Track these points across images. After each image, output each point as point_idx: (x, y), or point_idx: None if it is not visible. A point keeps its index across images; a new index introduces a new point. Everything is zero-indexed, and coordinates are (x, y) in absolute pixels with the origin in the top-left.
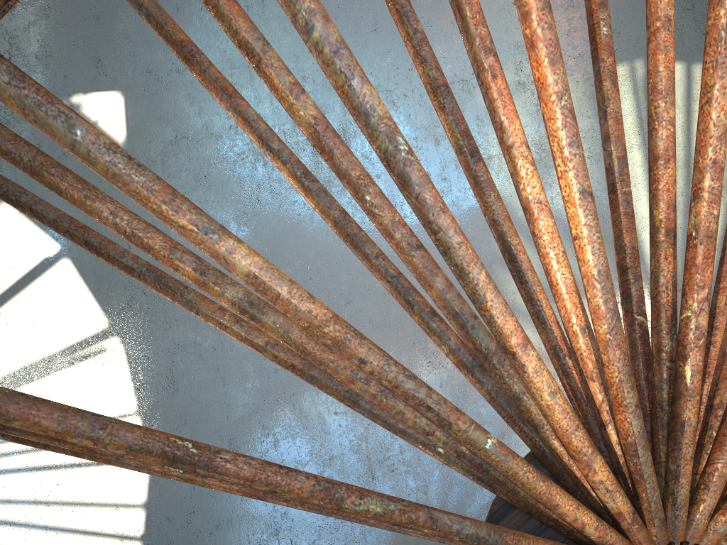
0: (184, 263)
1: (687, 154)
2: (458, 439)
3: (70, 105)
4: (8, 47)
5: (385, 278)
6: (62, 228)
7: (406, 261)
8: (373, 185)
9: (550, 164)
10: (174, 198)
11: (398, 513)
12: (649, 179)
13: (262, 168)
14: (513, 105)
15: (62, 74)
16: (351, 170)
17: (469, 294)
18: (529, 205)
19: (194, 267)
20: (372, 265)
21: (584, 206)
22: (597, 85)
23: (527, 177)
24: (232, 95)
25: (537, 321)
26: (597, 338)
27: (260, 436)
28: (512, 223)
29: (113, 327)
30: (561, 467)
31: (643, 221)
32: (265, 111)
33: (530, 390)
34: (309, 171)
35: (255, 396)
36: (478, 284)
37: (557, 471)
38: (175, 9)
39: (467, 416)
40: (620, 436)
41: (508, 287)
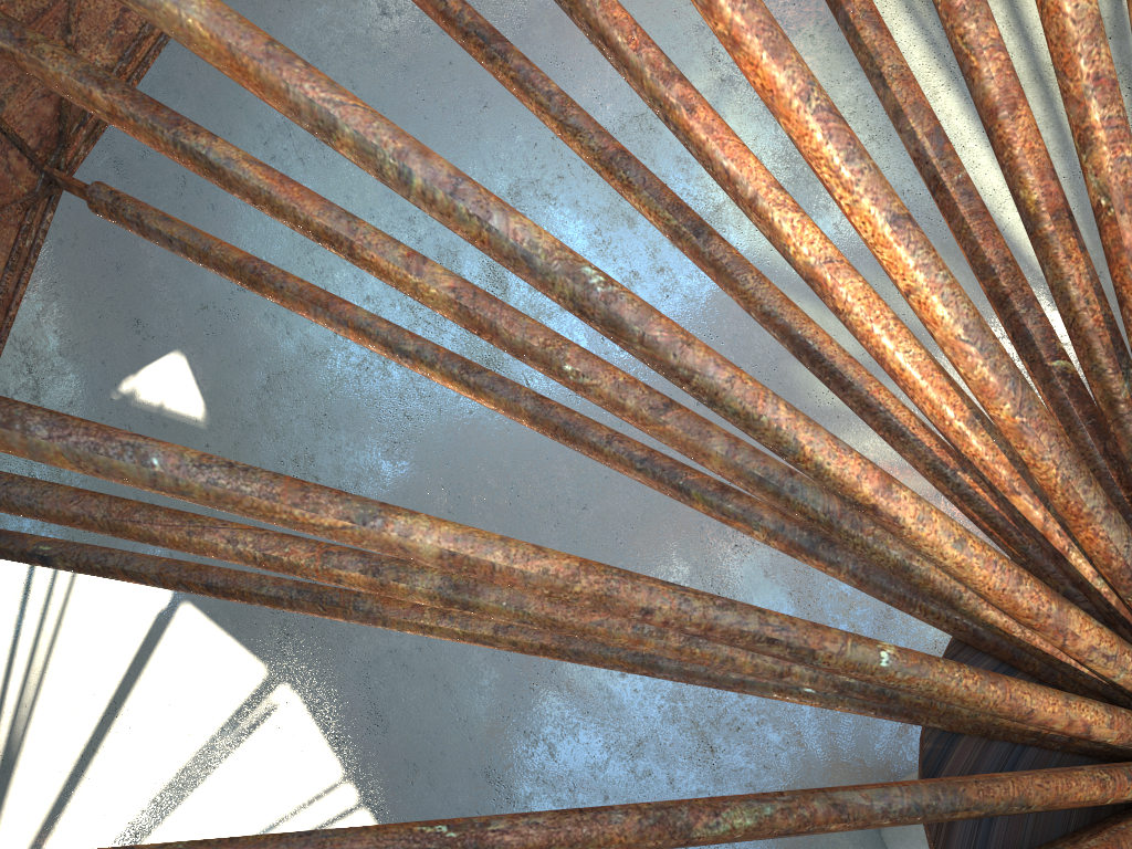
0: (346, 569)
1: (1032, 61)
2: (834, 669)
3: (122, 397)
4: (22, 357)
5: (632, 467)
6: (171, 580)
7: (656, 434)
8: (570, 346)
9: (815, 177)
10: (306, 493)
11: (781, 816)
12: (994, 148)
13: (397, 370)
14: (735, 137)
15: (99, 361)
16: (530, 339)
17: (771, 446)
18: (814, 272)
19: (361, 568)
20: (606, 455)
21: (905, 240)
22: (852, 41)
23: (795, 232)
24: (328, 303)
25: (890, 435)
26: (1000, 428)
27: (525, 749)
28: (795, 305)
29: (276, 671)
30: (1013, 645)
31: (998, 195)
32: (373, 289)
33: (921, 551)
34: (469, 361)
35: (499, 693)
36: (780, 428)
37: (1010, 654)
38: (210, 208)
39: (835, 629)
40: (1096, 563)
41: (817, 385)
